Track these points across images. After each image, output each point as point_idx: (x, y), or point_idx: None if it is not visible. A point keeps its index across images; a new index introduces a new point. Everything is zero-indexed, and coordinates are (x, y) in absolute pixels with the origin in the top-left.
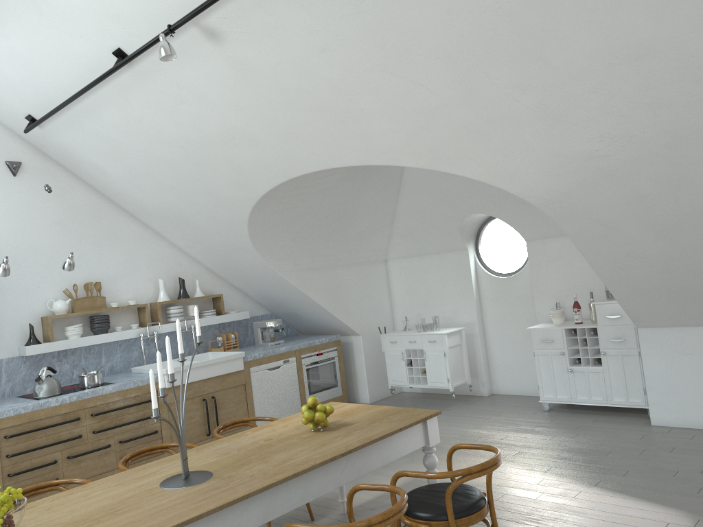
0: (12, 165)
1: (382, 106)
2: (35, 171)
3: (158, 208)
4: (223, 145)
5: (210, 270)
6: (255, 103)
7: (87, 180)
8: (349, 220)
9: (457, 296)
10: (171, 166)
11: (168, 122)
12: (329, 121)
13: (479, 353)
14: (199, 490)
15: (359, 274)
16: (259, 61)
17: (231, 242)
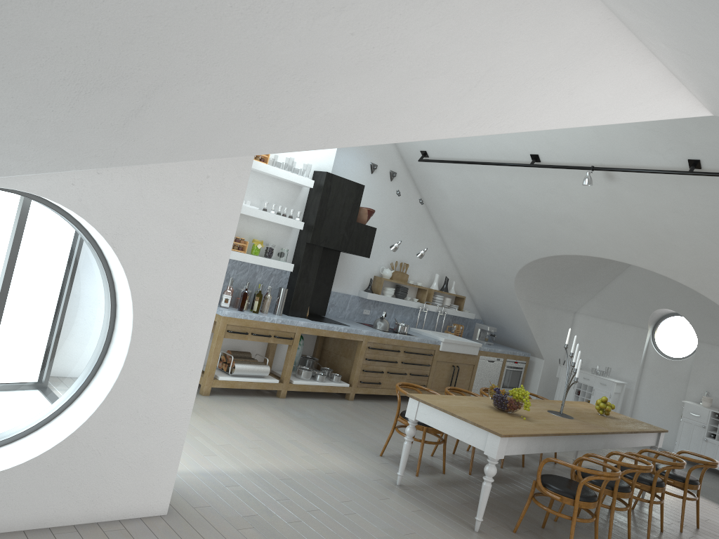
0: (393, 174)
1: (689, 249)
2: (400, 181)
3: (462, 230)
4: (556, 222)
5: (461, 276)
6: (604, 213)
7: (424, 195)
8: (577, 281)
9: (626, 358)
10: (502, 215)
11: (529, 196)
12: (646, 241)
13: (629, 404)
14: (576, 422)
15: (557, 316)
16: (628, 198)
17: (499, 268)
